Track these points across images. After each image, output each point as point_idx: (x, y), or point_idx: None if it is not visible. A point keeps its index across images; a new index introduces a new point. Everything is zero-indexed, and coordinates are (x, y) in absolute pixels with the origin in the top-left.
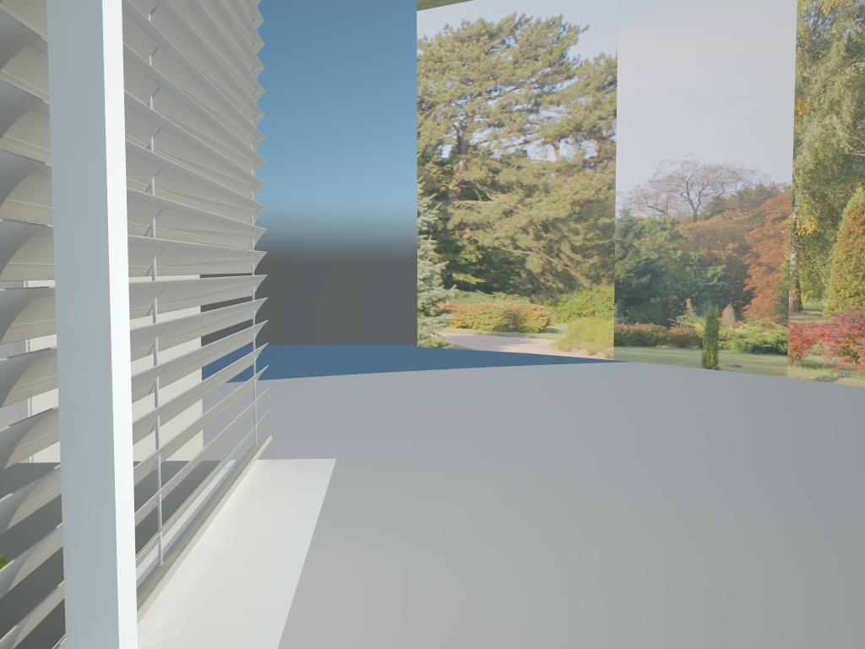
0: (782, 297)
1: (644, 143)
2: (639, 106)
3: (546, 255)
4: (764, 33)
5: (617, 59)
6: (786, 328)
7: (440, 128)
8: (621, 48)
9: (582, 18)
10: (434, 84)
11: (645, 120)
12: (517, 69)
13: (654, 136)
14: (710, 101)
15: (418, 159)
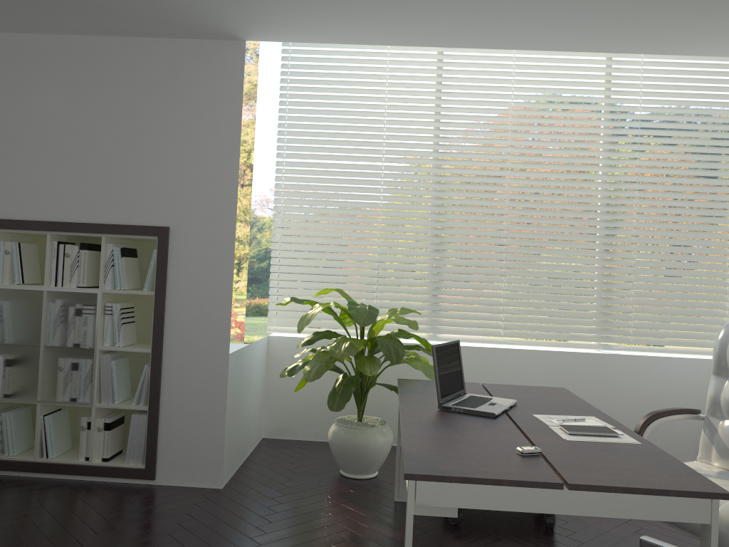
0: None
1: None
2: None
3: None
4: None
5: None
6: None
7: None
8: None
9: None
10: None
11: None
12: None
13: None
14: None
15: None
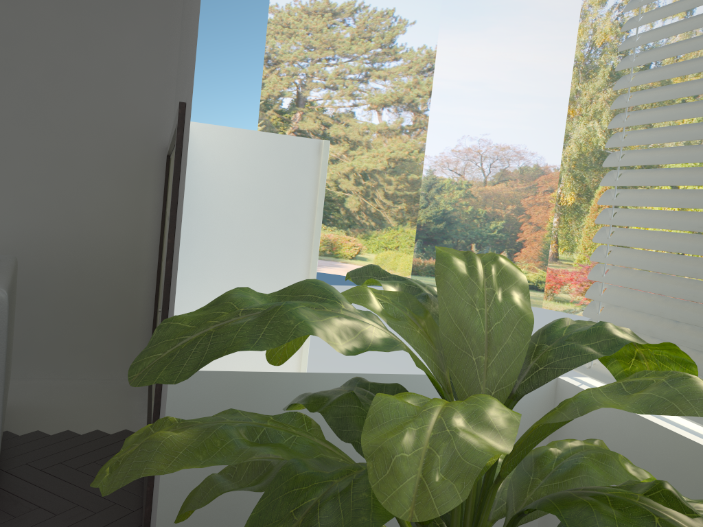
0: (544, 249)
1: (451, 120)
2: (450, 91)
3: (363, 198)
4: (551, 52)
5: (436, 52)
6: (545, 272)
7: (283, 82)
8: (440, 44)
9: (411, 14)
10: (281, 45)
11: (454, 103)
12: (353, 45)
13: (459, 116)
14: (506, 97)
15: (261, 105)
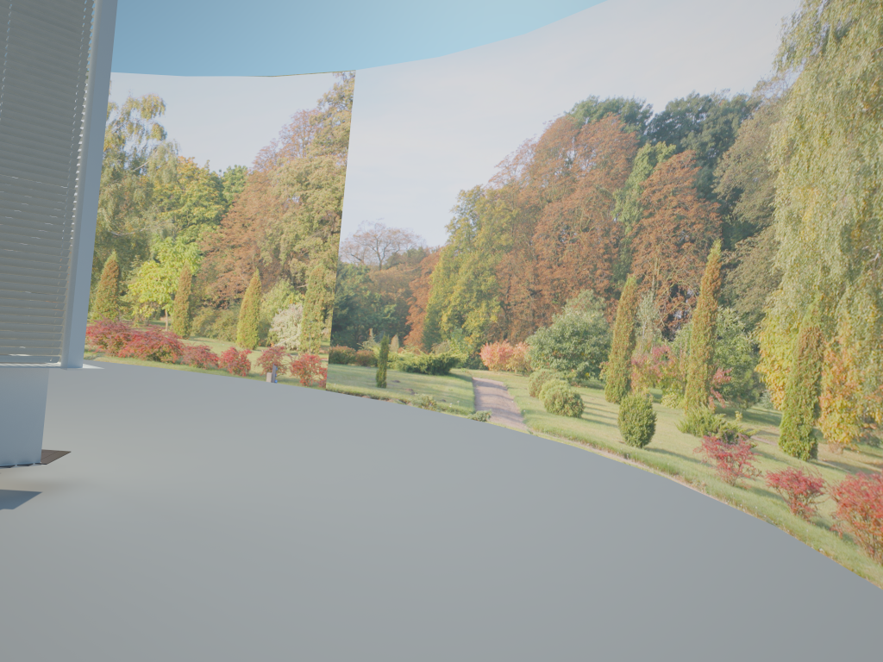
0: None
1: None
2: None
3: None
4: None
5: None
6: None
7: None
8: None
9: None
10: None
11: None
12: None
13: None
14: None
15: None
